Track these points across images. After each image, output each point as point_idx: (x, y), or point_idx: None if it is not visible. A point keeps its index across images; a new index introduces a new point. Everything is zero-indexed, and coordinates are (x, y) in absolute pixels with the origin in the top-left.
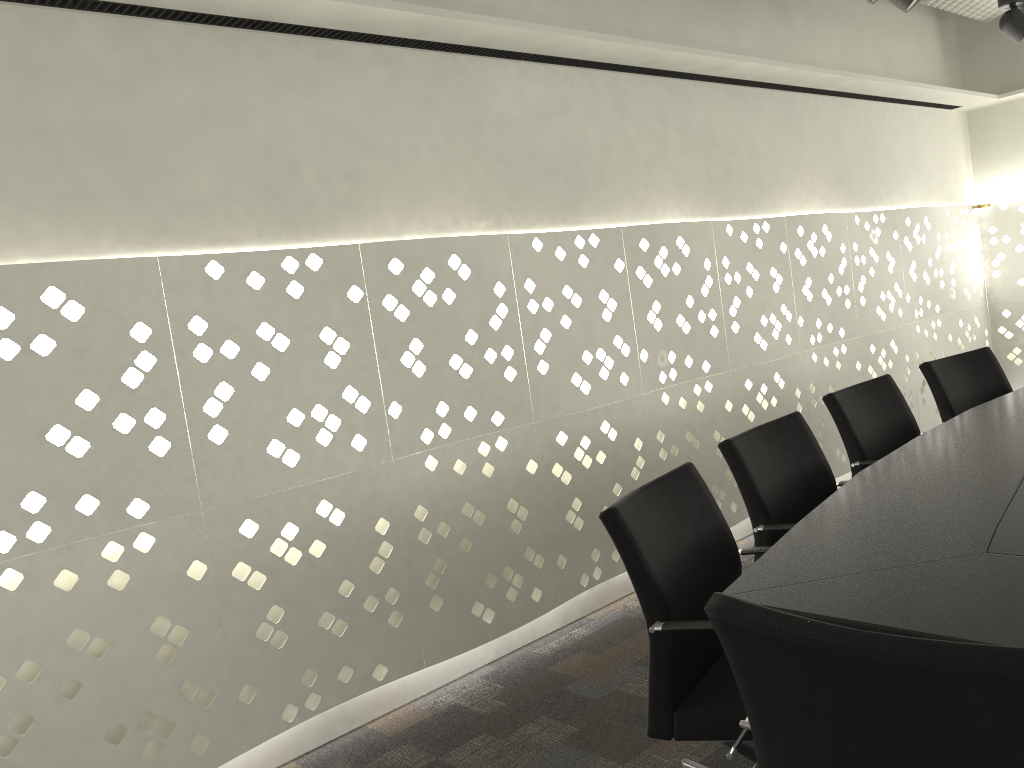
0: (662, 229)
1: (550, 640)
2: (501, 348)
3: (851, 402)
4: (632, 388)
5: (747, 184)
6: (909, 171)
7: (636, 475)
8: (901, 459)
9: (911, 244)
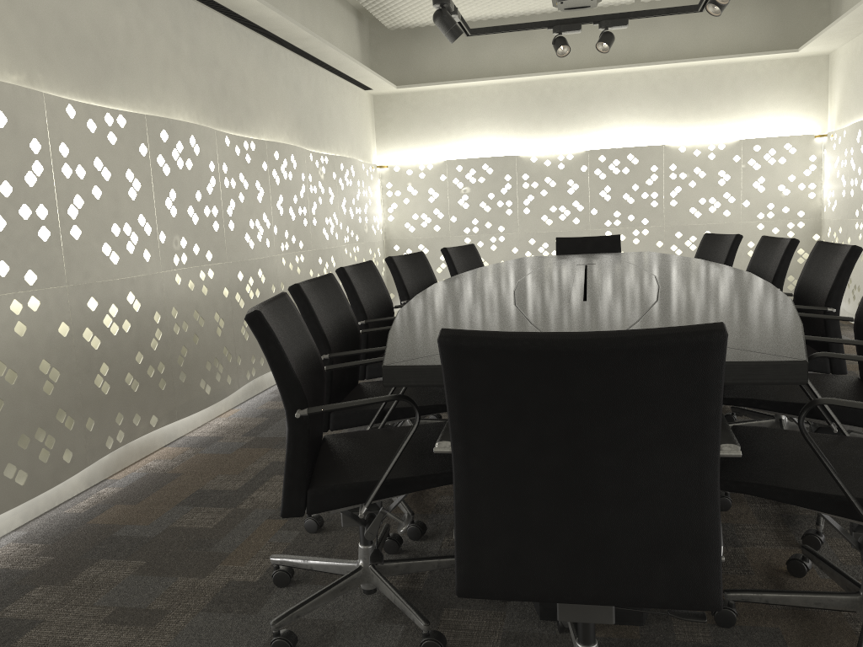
0: (179, 125)
1: (79, 501)
2: (36, 206)
3: (354, 276)
4: (153, 265)
5: (238, 107)
6: (341, 129)
7: (152, 347)
8: (422, 303)
9: (343, 185)
